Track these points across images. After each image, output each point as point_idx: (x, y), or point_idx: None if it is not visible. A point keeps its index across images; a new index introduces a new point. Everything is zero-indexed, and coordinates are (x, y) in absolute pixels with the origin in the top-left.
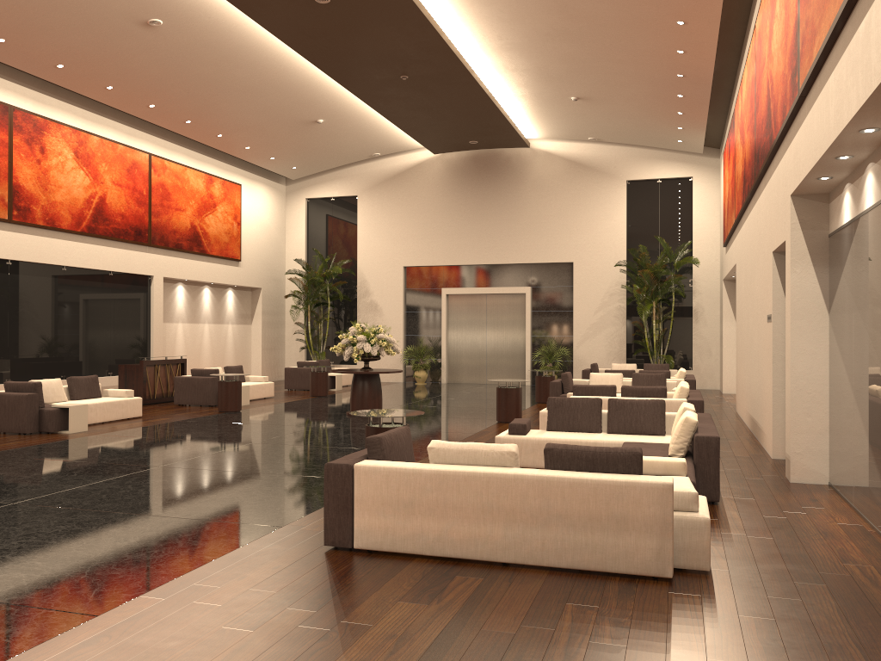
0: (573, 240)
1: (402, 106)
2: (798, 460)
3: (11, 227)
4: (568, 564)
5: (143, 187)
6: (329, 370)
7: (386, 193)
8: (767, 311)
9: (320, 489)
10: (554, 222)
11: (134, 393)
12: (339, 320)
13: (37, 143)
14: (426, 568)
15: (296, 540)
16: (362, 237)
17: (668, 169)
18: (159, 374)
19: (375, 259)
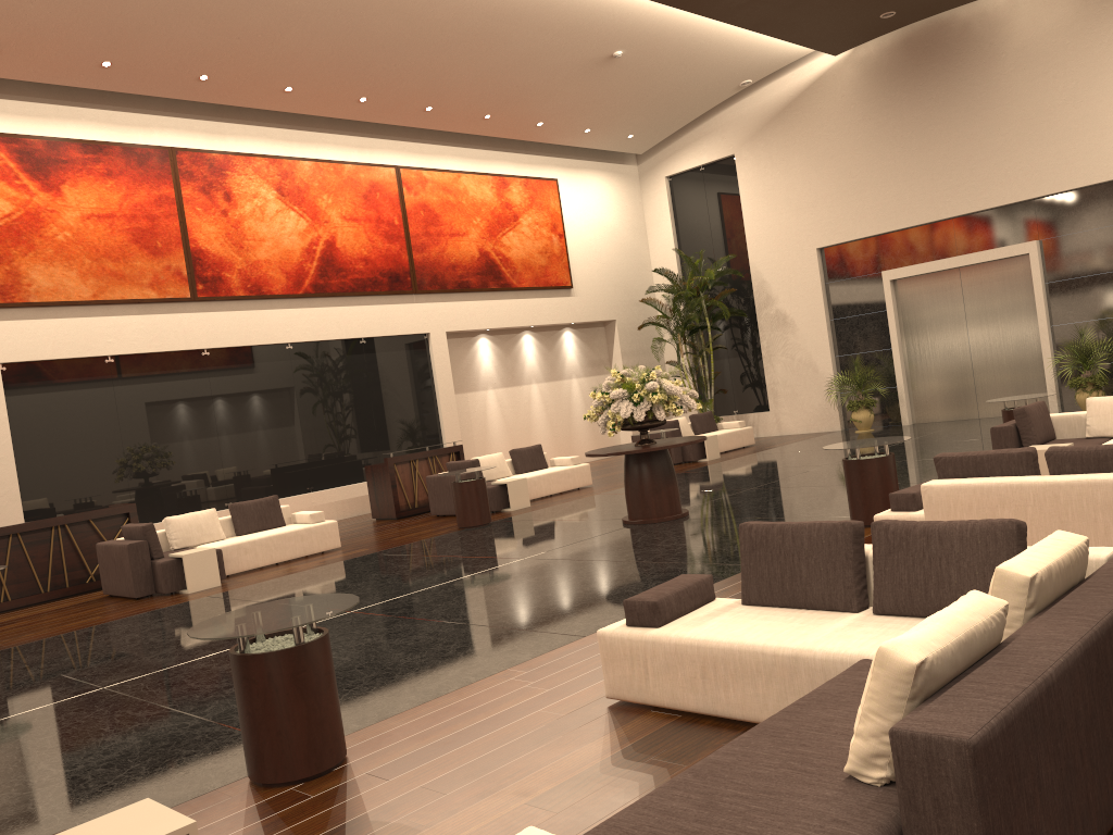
0: (1109, 139)
1: None
2: None
3: (199, 307)
4: None
5: (392, 214)
6: (712, 428)
7: (775, 139)
8: None
9: (159, 783)
10: (1067, 115)
11: (385, 504)
12: (736, 348)
13: (218, 189)
14: None
15: None
16: (750, 216)
17: None
18: (419, 473)
19: (773, 246)
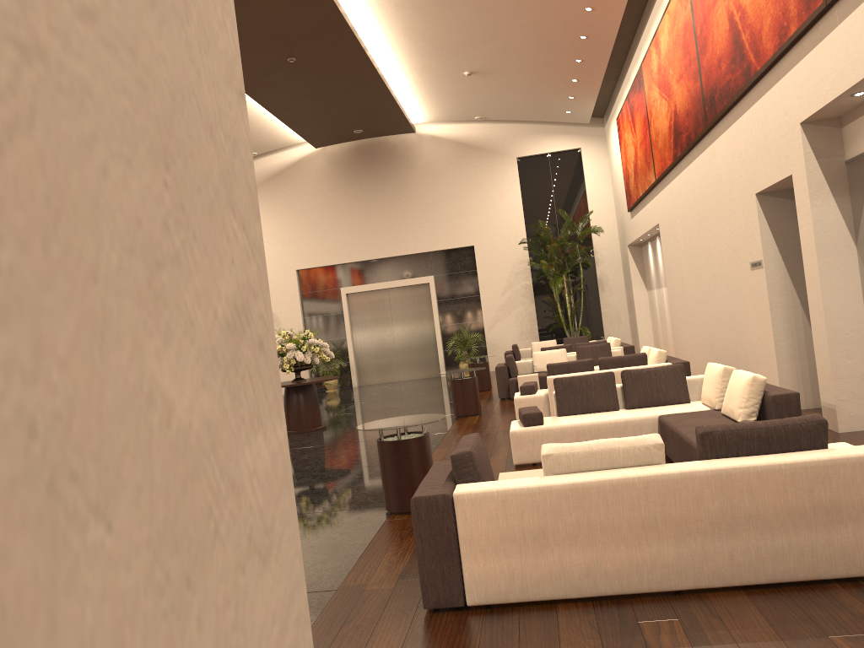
0: (471, 223)
1: (286, 94)
2: (844, 407)
3: None
4: (768, 578)
5: None
6: None
7: (268, 194)
8: (748, 258)
9: (337, 528)
10: (449, 207)
11: None
12: None
13: None
14: (587, 618)
15: (373, 606)
16: None
17: (557, 143)
18: None
19: None
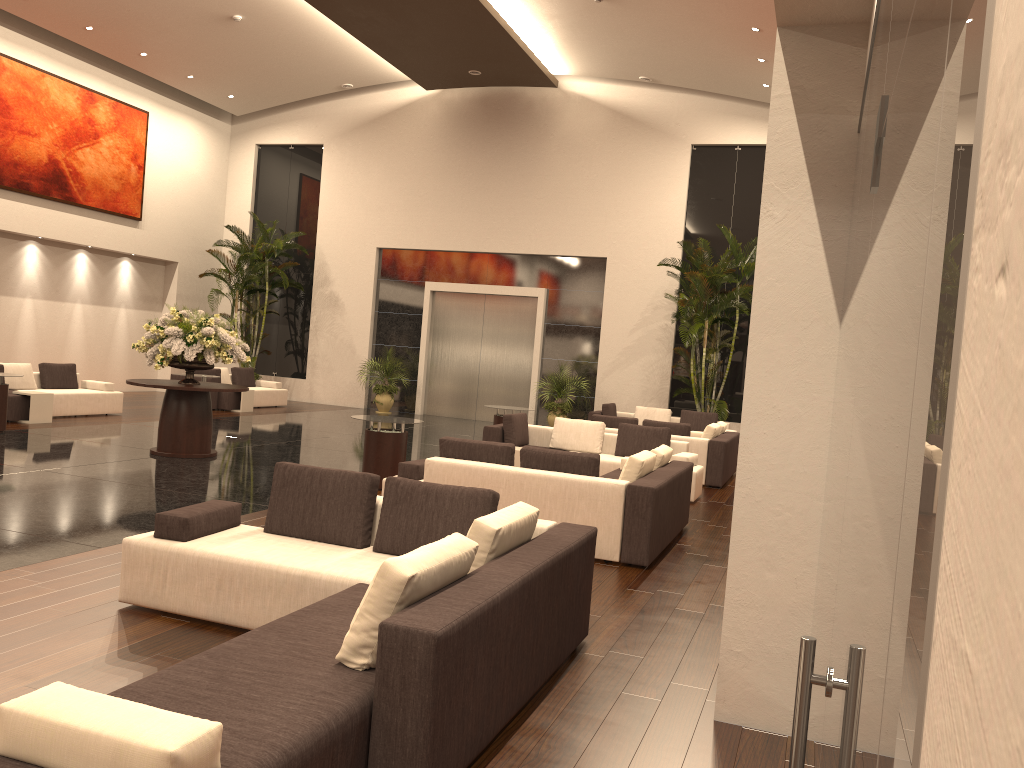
0: (609, 226)
1: None
2: (738, 669)
3: None
4: None
5: None
6: (251, 383)
7: (362, 143)
8: None
9: None
10: (585, 198)
11: None
12: (288, 316)
13: None
14: None
15: None
16: (326, 202)
17: (752, 132)
18: None
19: (340, 235)
